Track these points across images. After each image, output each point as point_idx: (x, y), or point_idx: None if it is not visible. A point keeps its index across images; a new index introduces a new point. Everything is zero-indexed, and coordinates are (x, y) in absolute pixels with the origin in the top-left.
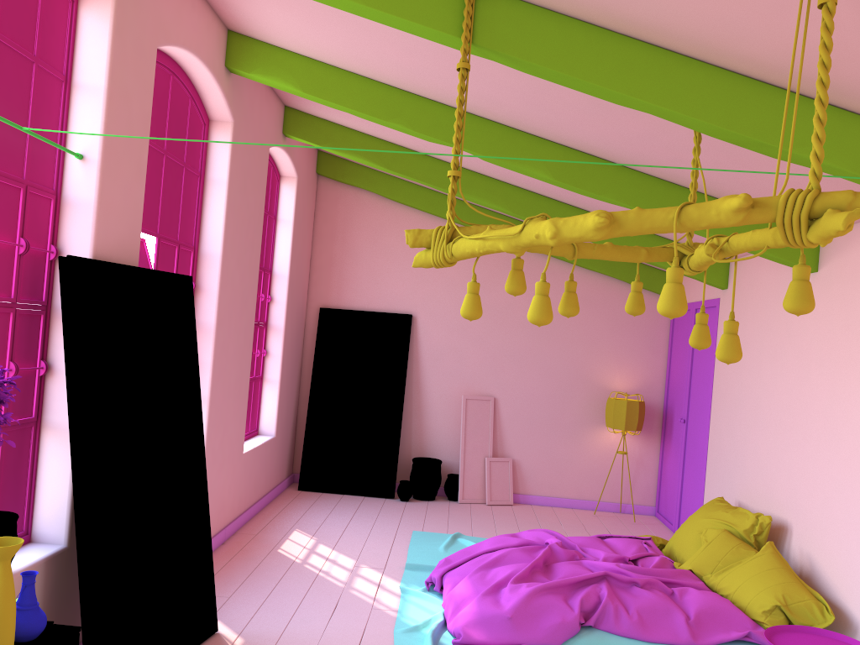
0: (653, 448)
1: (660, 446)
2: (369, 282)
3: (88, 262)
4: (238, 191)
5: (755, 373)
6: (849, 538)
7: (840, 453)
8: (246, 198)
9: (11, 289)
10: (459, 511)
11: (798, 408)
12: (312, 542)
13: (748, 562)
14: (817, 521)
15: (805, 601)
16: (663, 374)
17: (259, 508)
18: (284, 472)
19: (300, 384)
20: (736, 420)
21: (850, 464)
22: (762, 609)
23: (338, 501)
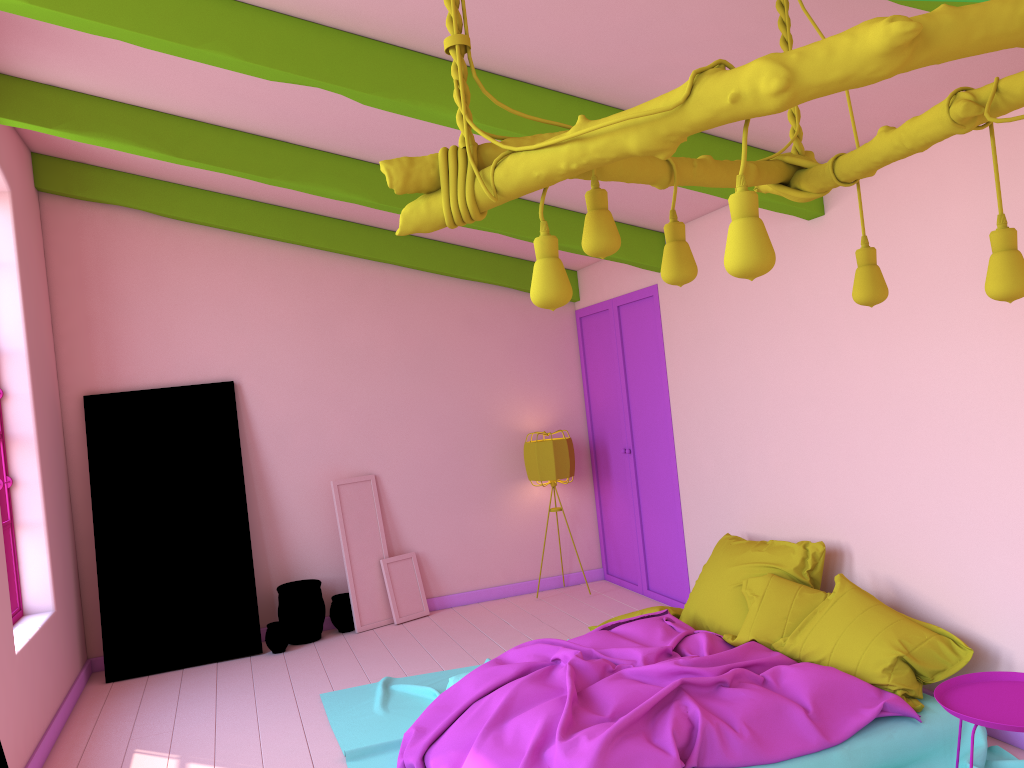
0: (587, 495)
1: (594, 490)
2: (158, 345)
3: None
4: None
5: (741, 366)
6: (958, 544)
7: (917, 438)
8: None
9: None
10: (365, 644)
11: (828, 396)
12: (175, 765)
13: (831, 608)
14: (895, 533)
15: (928, 640)
16: (582, 399)
17: (57, 733)
18: (77, 662)
19: (73, 519)
20: (721, 432)
21: (938, 448)
22: (880, 667)
23: (180, 682)
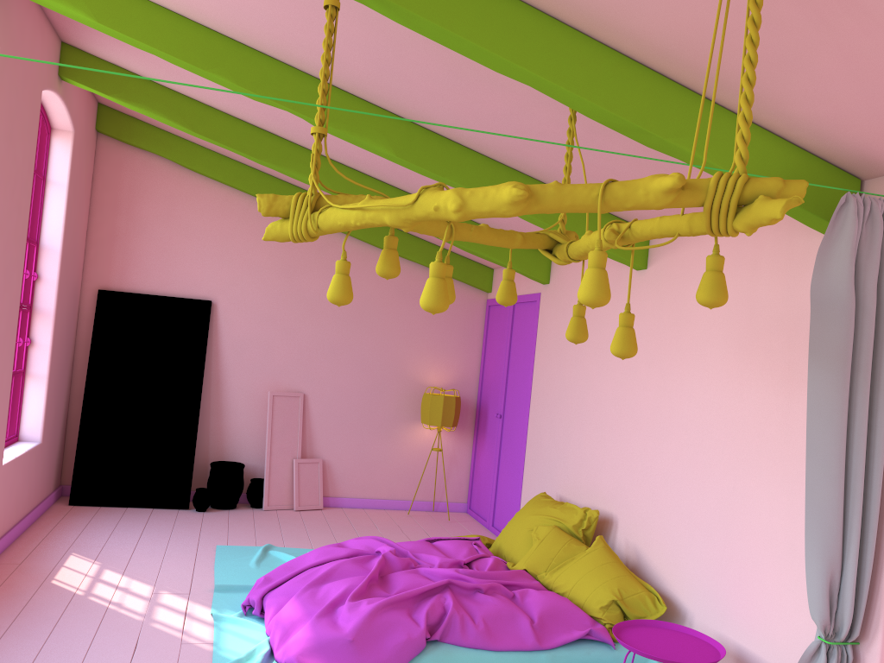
0: (466, 444)
1: (473, 442)
2: (161, 262)
3: None
4: (2, 139)
5: (579, 368)
6: (678, 529)
7: (669, 446)
8: (13, 149)
9: None
10: (266, 519)
11: (625, 403)
12: (96, 568)
13: (582, 558)
14: (644, 514)
15: (639, 594)
16: (478, 369)
17: (22, 530)
18: (51, 484)
19: (71, 379)
20: (558, 415)
21: (679, 457)
22: (599, 605)
23: (121, 516)
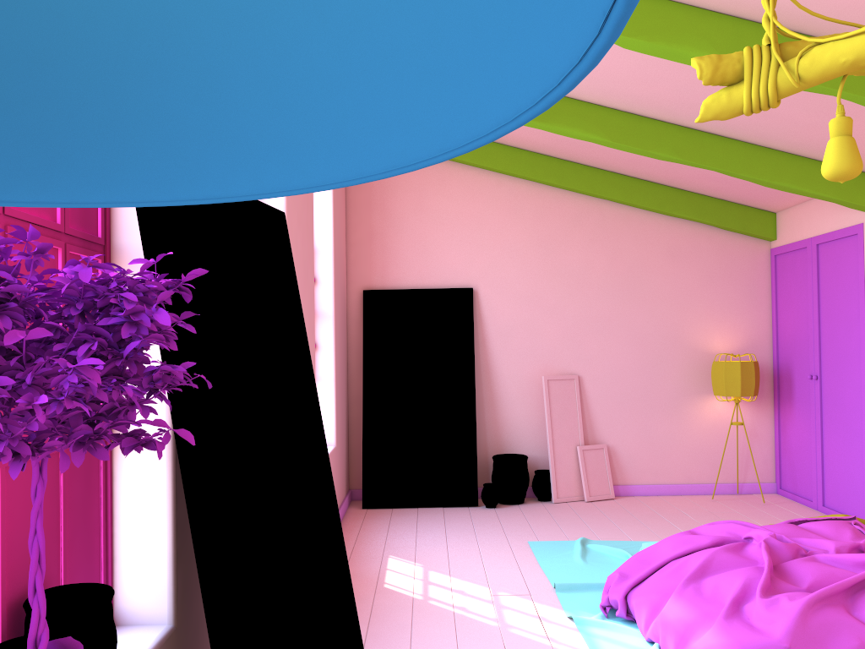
0: (766, 416)
1: (774, 412)
2: (418, 255)
3: None
4: None
5: None
6: None
7: None
8: None
9: (55, 209)
10: (561, 512)
11: None
12: (420, 571)
13: None
14: None
15: None
16: (769, 329)
17: None
18: (344, 489)
19: (347, 383)
20: None
21: None
22: None
23: (416, 517)
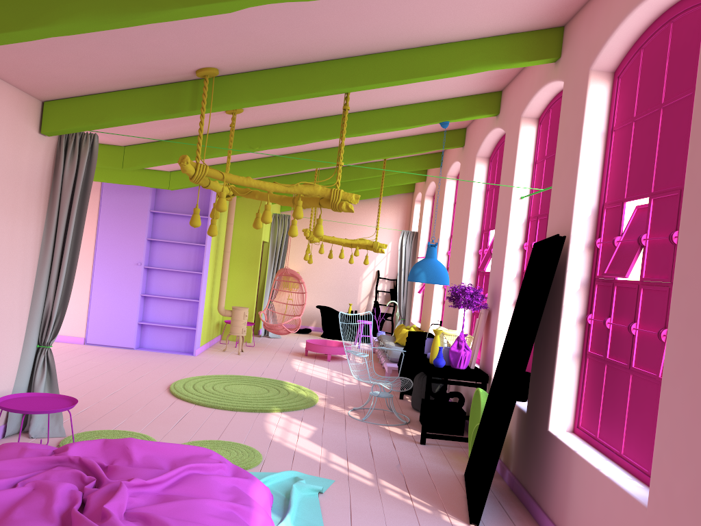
0: None
1: None
2: None
3: (535, 244)
4: None
5: None
6: None
7: None
8: None
9: None
10: None
11: None
12: None
13: None
14: None
15: None
16: None
17: None
18: None
19: None
20: None
21: None
22: None
23: None
